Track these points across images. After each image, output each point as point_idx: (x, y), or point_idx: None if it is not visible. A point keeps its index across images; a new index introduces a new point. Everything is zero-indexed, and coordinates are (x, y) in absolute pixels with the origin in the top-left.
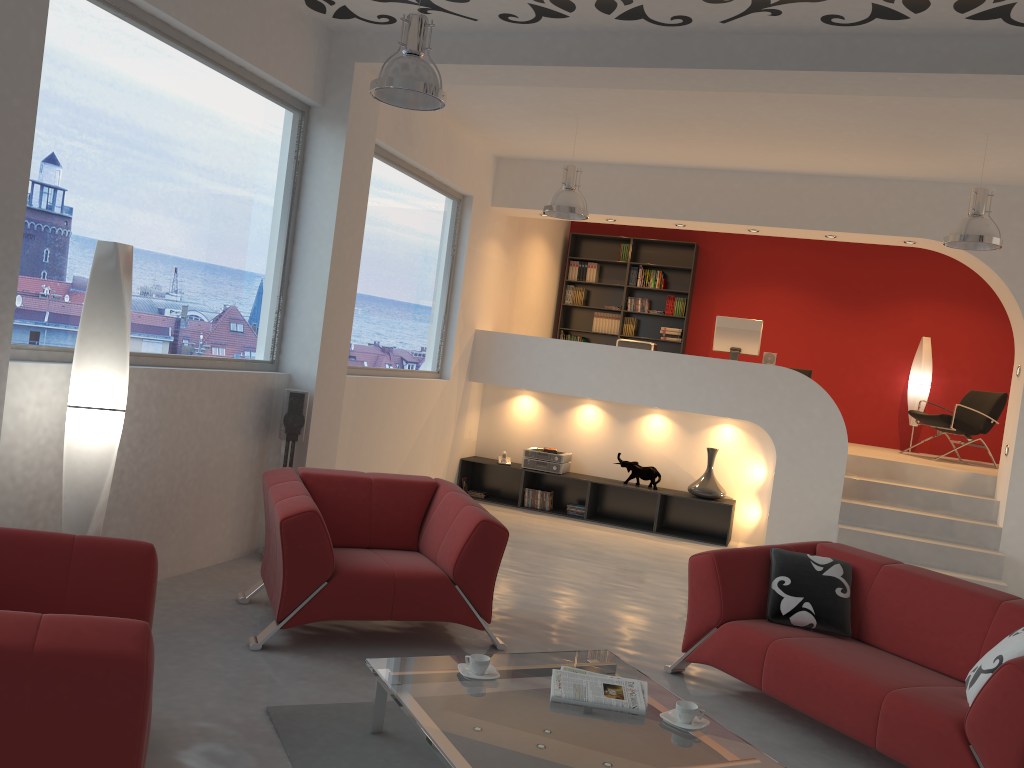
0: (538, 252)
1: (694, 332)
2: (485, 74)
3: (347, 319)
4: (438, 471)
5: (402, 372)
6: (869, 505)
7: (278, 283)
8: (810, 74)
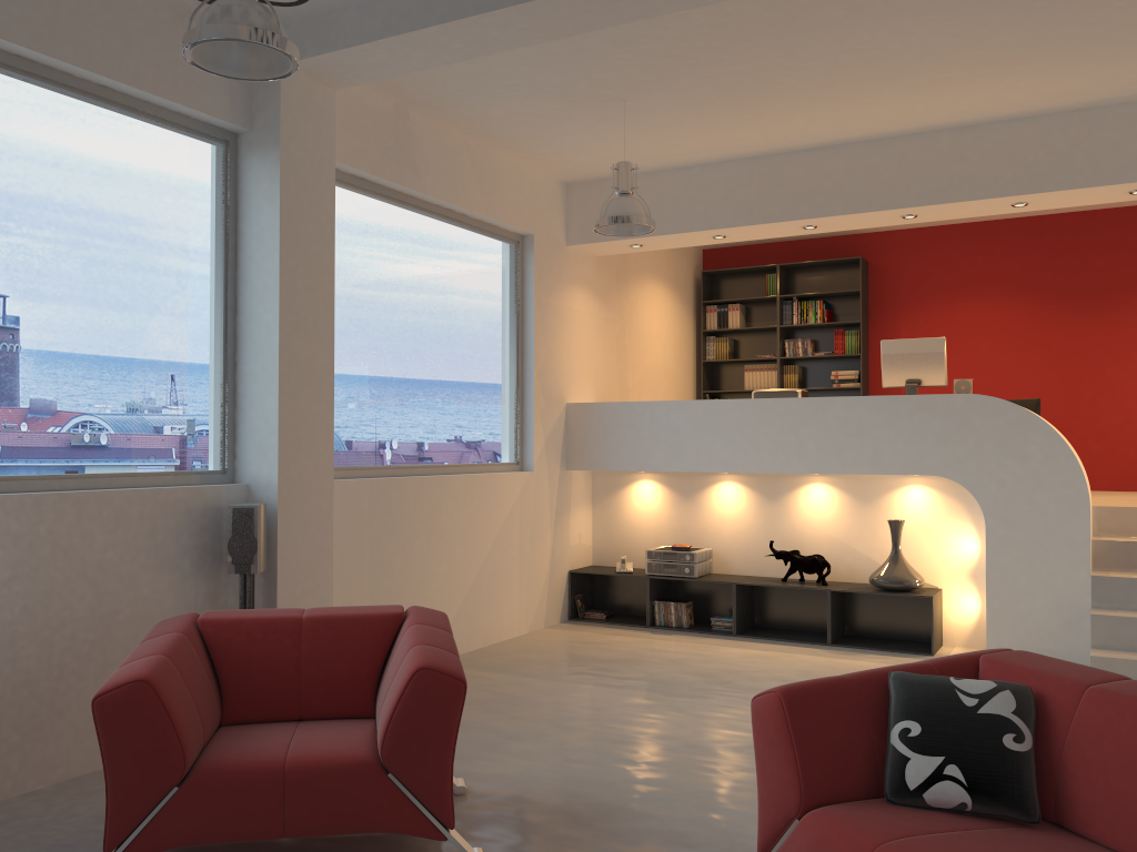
0: (655, 299)
1: (877, 372)
2: (441, 44)
3: (323, 403)
4: (533, 590)
5: (455, 467)
6: (1136, 577)
7: (220, 367)
8: None
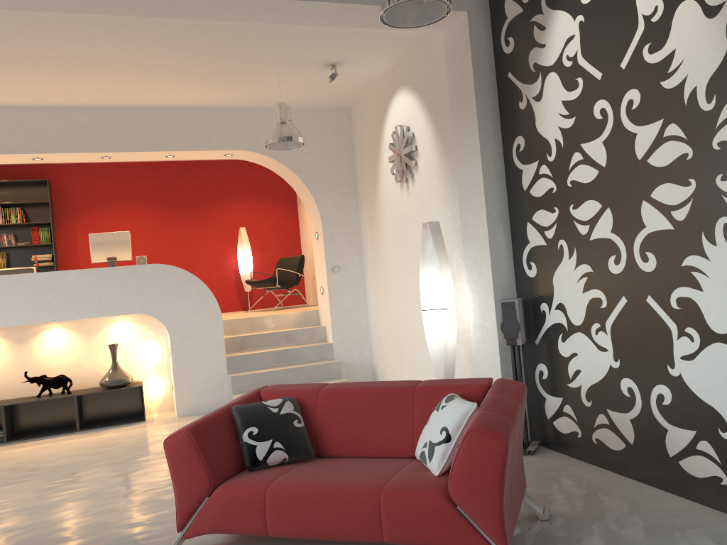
0: None
1: (63, 255)
2: None
3: None
4: None
5: None
6: (246, 353)
7: None
8: None
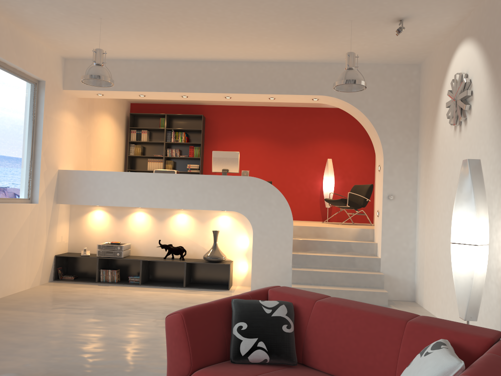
0: (107, 123)
1: (207, 166)
2: None
3: None
4: (35, 266)
5: None
6: (308, 254)
7: None
8: None
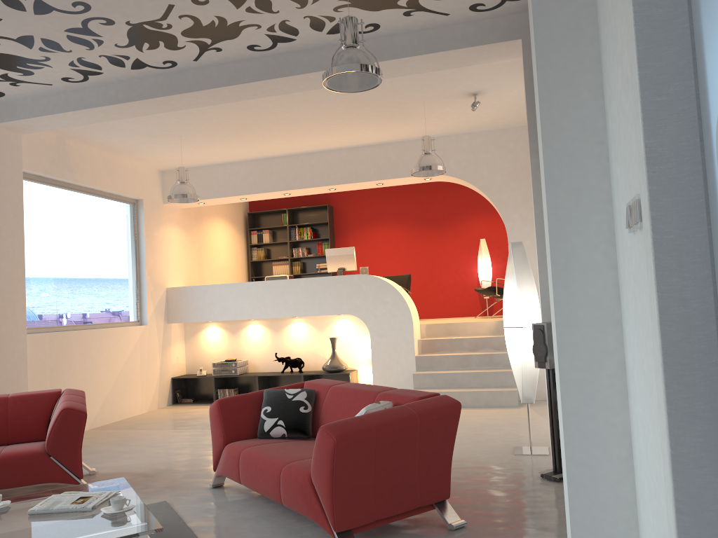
0: (220, 229)
1: None
2: (76, 118)
3: (19, 294)
4: (150, 389)
5: (100, 325)
6: (433, 355)
7: None
8: (260, 83)
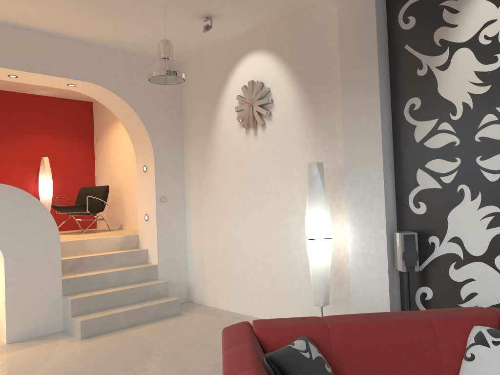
0: None
1: None
2: None
3: None
4: None
5: None
6: (81, 275)
7: None
8: None
